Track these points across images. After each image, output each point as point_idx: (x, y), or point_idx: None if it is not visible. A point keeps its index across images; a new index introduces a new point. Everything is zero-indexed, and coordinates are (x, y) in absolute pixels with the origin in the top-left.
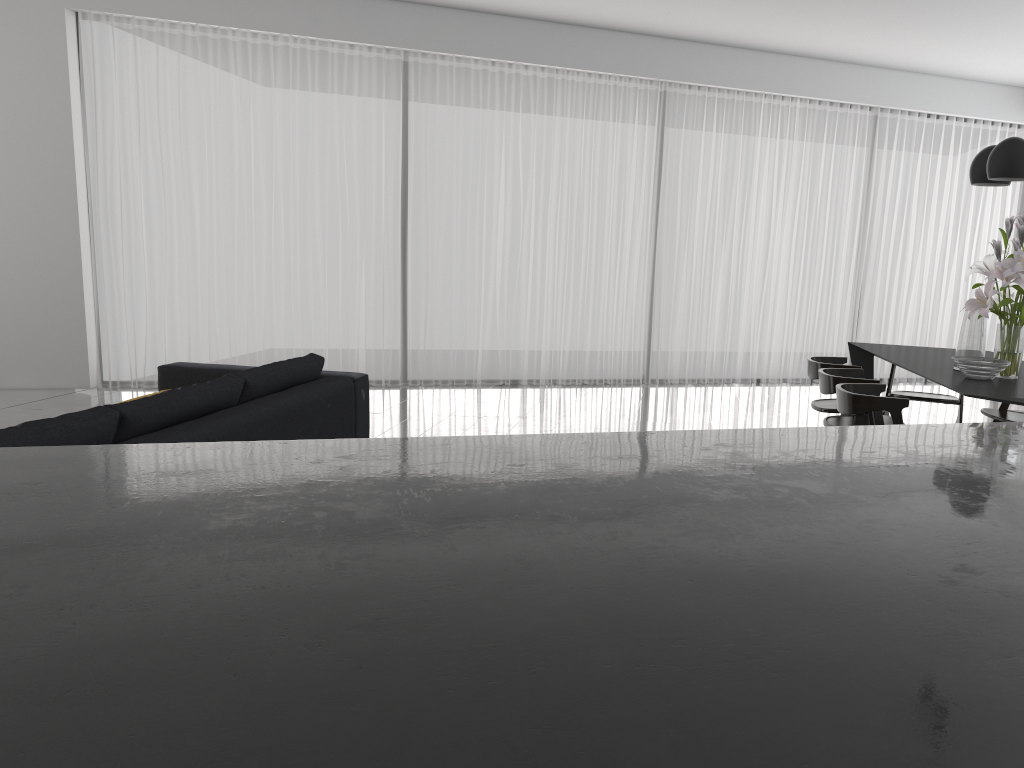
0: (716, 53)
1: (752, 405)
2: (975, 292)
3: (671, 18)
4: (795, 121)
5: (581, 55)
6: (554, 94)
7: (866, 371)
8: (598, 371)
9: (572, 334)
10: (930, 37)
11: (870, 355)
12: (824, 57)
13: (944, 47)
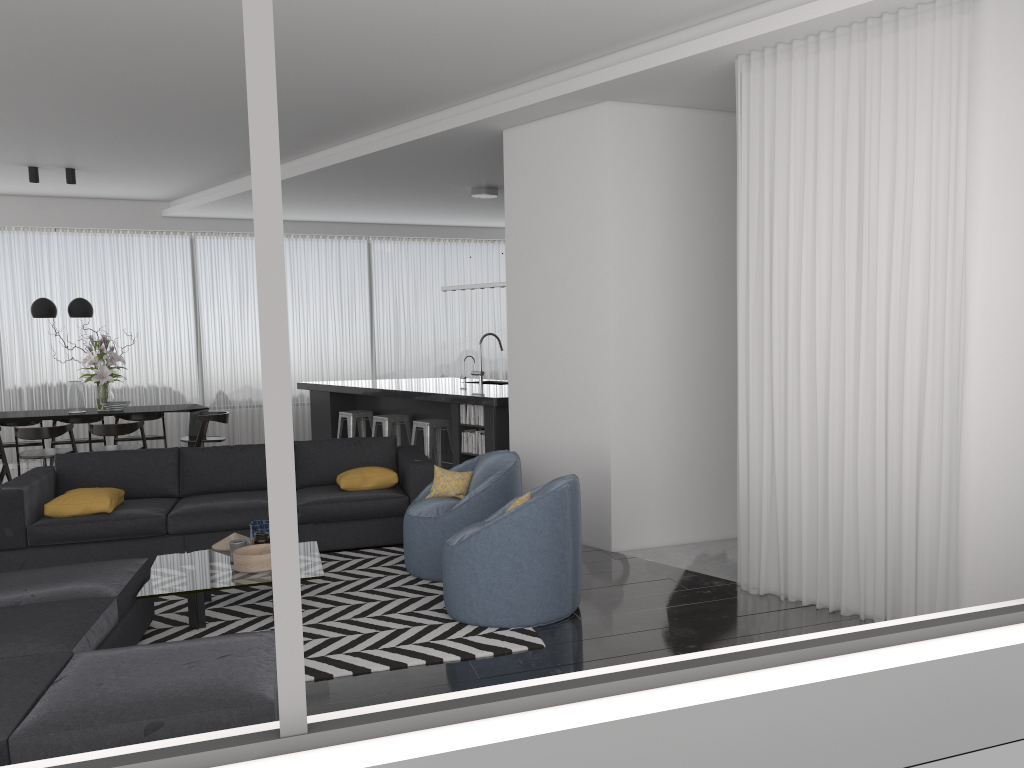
0: None
1: None
2: (96, 372)
3: None
4: None
5: None
6: None
7: None
8: None
9: None
10: None
11: None
12: None
13: None
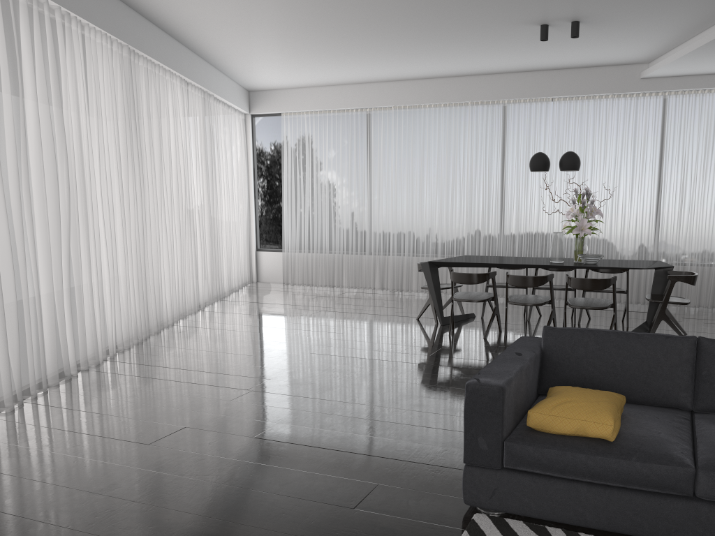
0: (152, 29)
1: (278, 325)
2: (576, 224)
3: (191, 0)
4: (182, 97)
5: (88, 6)
6: (74, 43)
7: (436, 277)
8: (124, 335)
9: (111, 302)
10: (297, 57)
11: (437, 267)
12: (196, 49)
13: (284, 63)
